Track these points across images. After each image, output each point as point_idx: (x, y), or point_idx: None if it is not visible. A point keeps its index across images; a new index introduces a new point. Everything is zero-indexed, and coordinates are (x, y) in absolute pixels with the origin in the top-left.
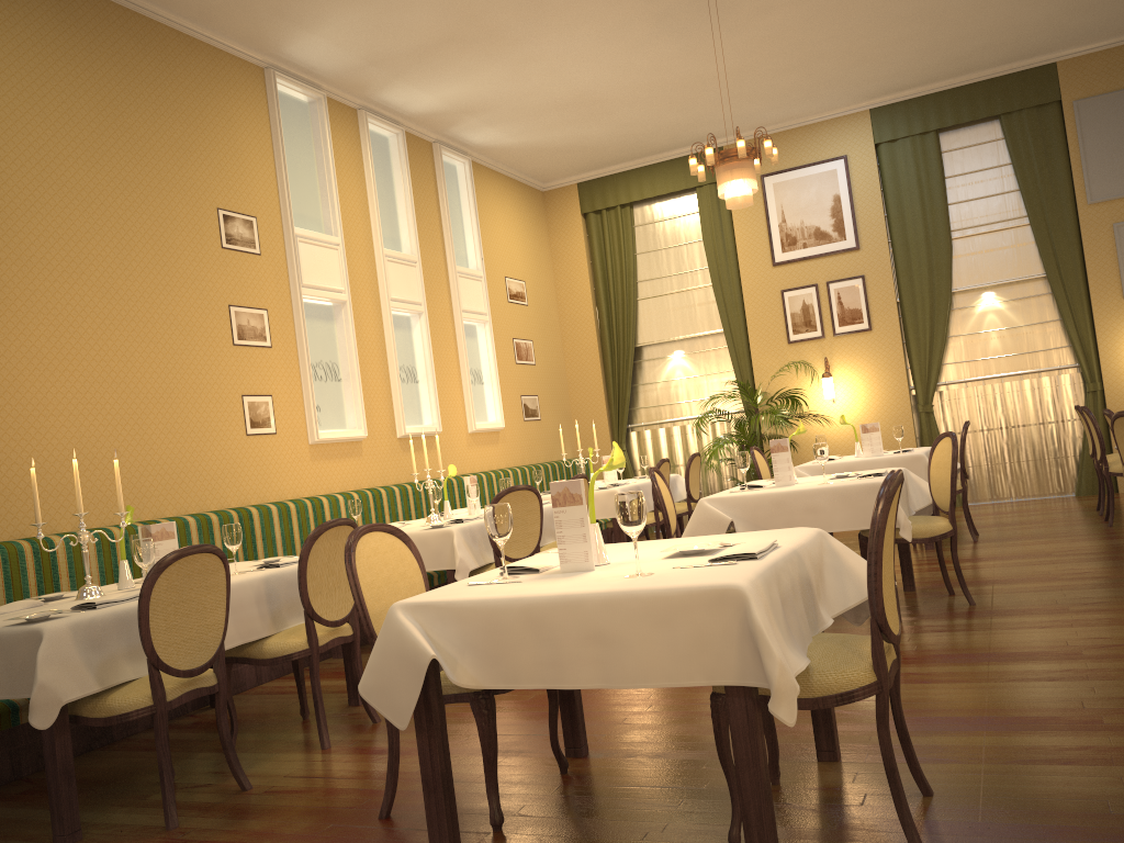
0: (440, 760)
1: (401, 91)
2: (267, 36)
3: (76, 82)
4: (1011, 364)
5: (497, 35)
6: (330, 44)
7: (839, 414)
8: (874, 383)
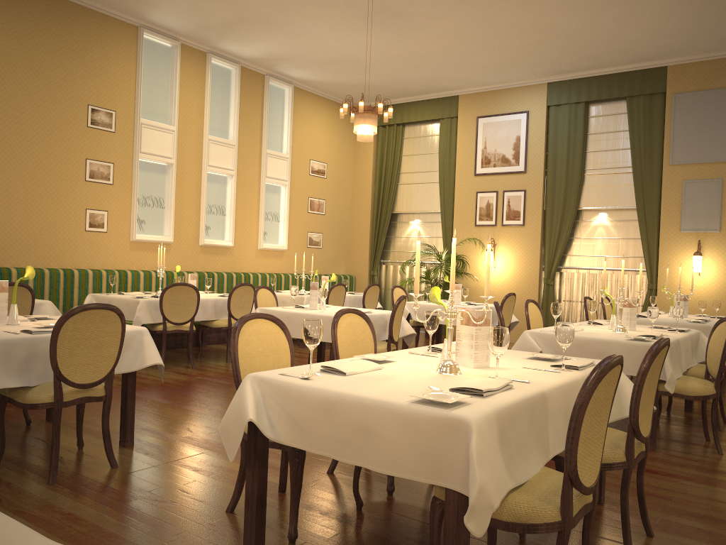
0: None
1: (230, 45)
2: (133, 10)
3: (1, 31)
4: (607, 262)
5: (268, 19)
6: (172, 16)
7: (496, 275)
8: (520, 260)
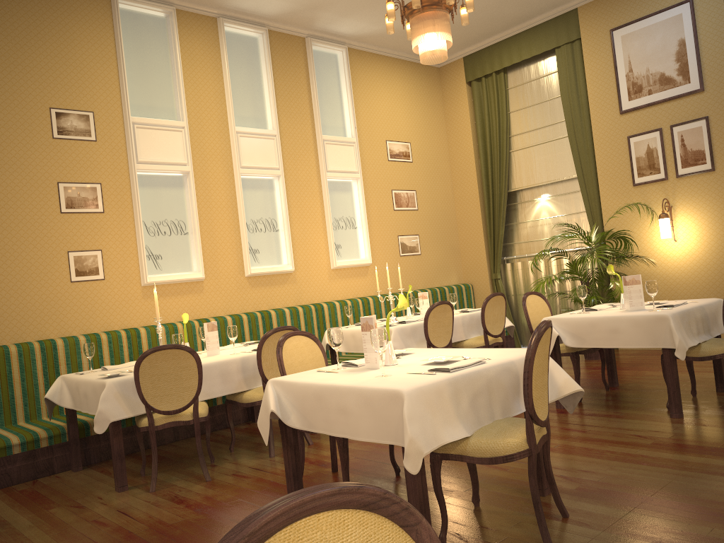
0: None
1: None
2: None
3: None
4: None
5: None
6: None
7: (680, 252)
8: (716, 223)
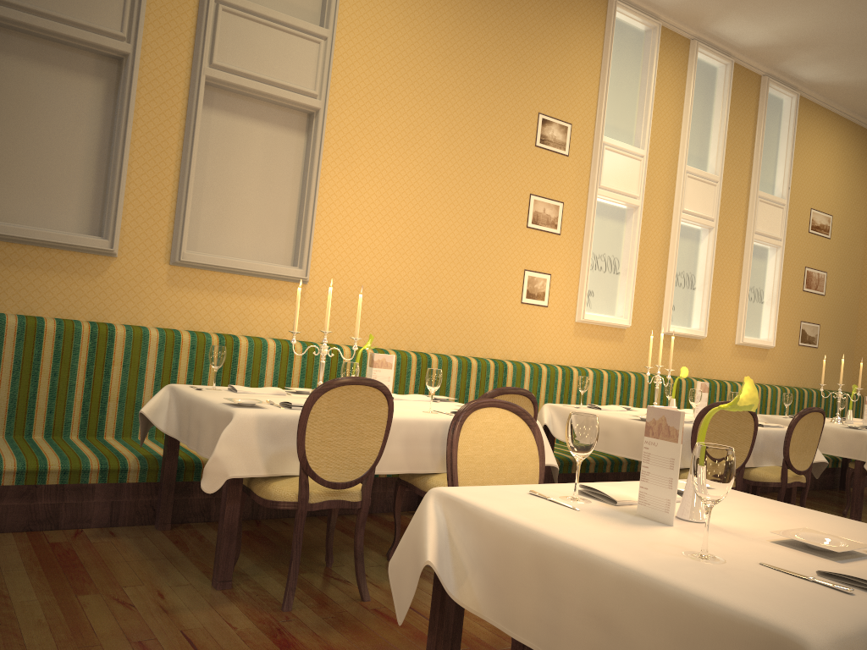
0: None
1: (734, 23)
2: None
3: (443, 1)
4: None
5: None
6: None
7: None
8: None
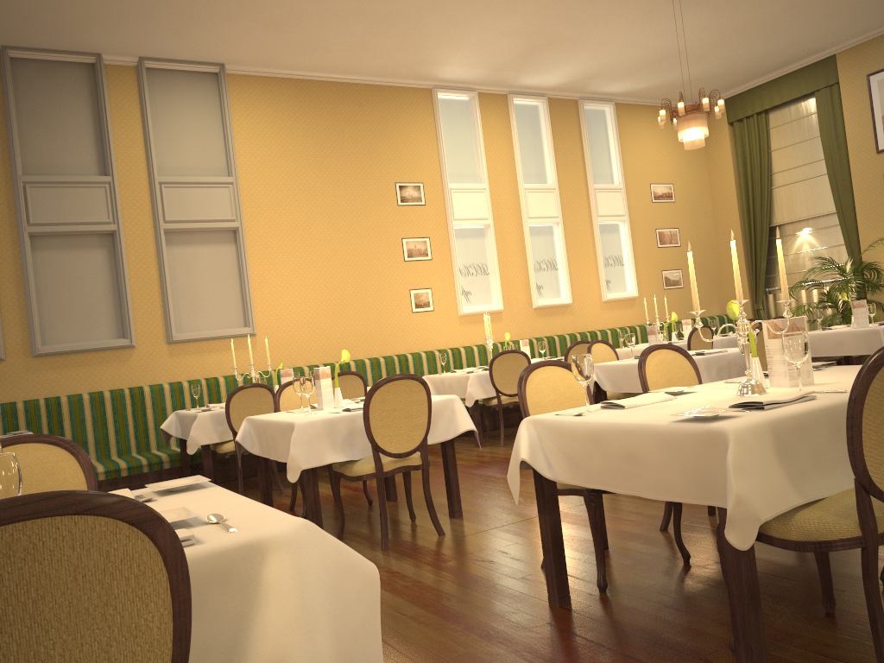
0: (263, 483)
1: (530, 78)
2: (423, 73)
3: (307, 133)
4: None
5: (563, 38)
6: (462, 68)
7: None
8: None
